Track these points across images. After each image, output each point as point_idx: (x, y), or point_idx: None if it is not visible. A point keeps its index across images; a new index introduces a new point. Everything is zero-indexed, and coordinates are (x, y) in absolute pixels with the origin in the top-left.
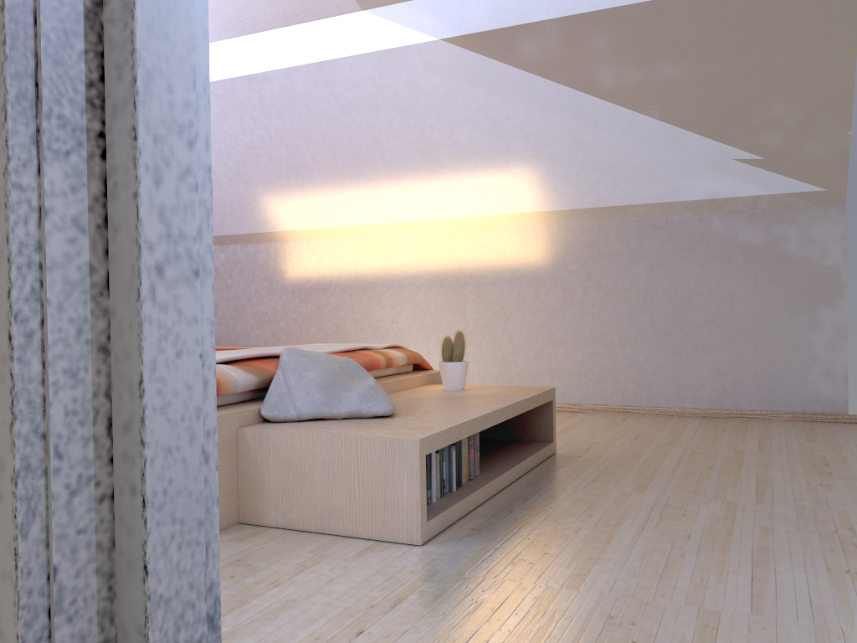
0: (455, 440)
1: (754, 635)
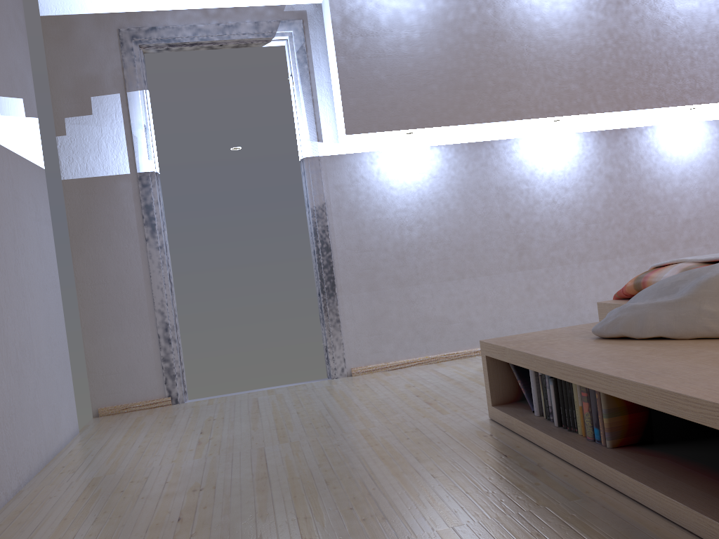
0: (510, 362)
1: (261, 440)
